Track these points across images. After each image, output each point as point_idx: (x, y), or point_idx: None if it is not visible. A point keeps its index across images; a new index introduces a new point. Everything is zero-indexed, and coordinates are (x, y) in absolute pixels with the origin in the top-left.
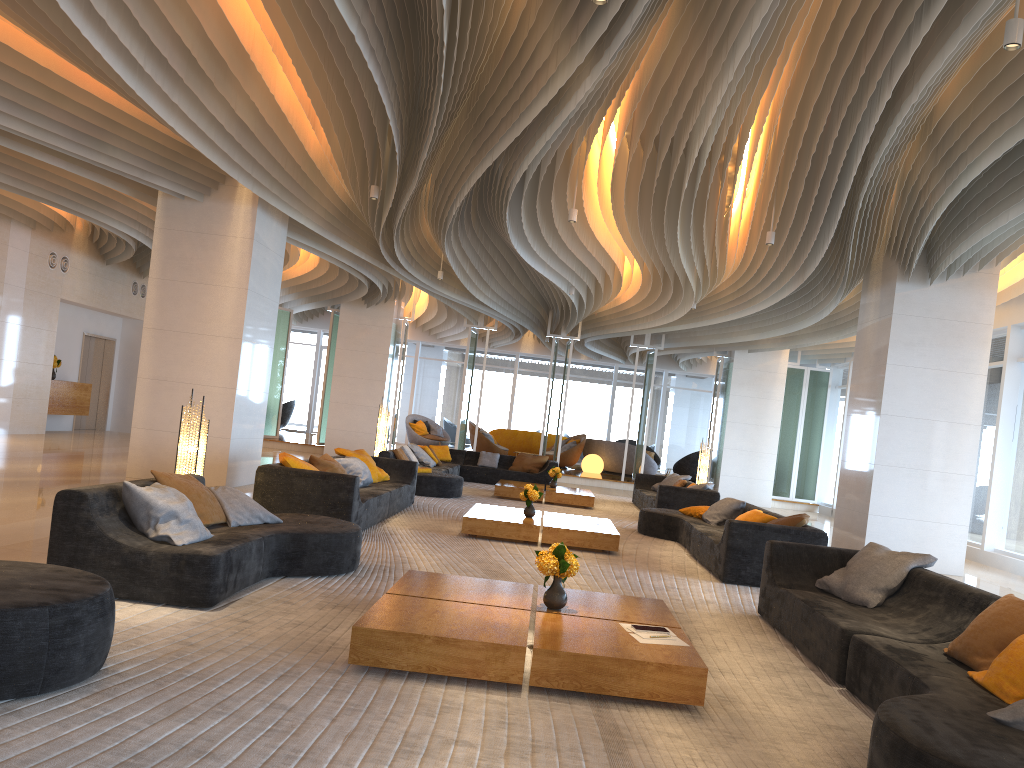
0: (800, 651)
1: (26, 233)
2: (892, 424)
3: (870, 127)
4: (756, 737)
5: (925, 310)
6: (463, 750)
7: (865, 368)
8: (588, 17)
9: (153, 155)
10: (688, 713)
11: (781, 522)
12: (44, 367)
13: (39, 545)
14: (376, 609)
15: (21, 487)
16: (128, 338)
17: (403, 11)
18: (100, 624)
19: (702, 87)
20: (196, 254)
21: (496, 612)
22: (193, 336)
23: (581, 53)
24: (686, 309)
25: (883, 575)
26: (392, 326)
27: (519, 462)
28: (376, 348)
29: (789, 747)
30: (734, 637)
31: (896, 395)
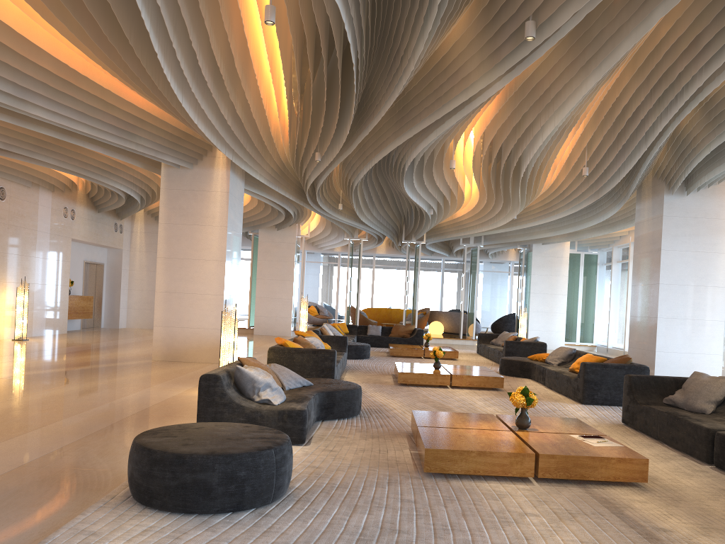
0: (667, 445)
1: (49, 195)
2: (667, 290)
3: (679, 102)
4: (688, 499)
5: (684, 212)
6: (534, 518)
7: (644, 253)
8: (513, 47)
9: (164, 140)
10: (637, 487)
11: (615, 361)
12: (64, 287)
13: (155, 411)
14: (425, 437)
15: (98, 372)
16: (112, 262)
17: (372, 44)
18: (292, 457)
19: (567, 82)
20: (190, 205)
21: (493, 433)
22: (192, 261)
23: (501, 68)
24: (508, 219)
25: (712, 392)
26: (295, 242)
27: (396, 331)
28: (285, 258)
29: (712, 503)
30: (621, 439)
31: (669, 270)
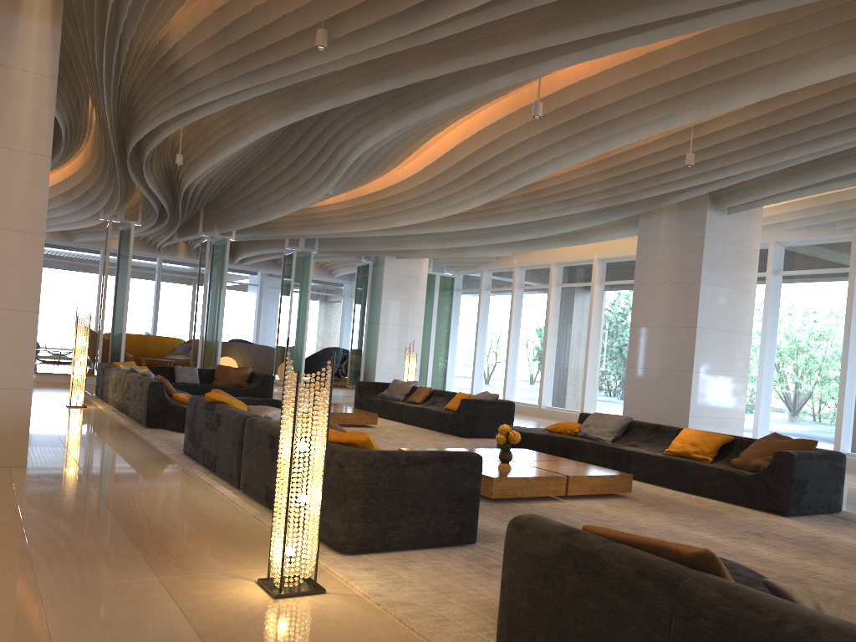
0: None
1: None
2: (703, 336)
3: None
4: None
5: (723, 235)
6: None
7: (660, 284)
8: None
9: None
10: None
11: (792, 446)
12: None
13: None
14: None
15: None
16: None
17: None
18: None
19: None
20: None
21: None
22: None
23: None
24: (423, 218)
25: None
26: None
27: (224, 376)
28: None
29: None
30: None
31: (706, 310)
